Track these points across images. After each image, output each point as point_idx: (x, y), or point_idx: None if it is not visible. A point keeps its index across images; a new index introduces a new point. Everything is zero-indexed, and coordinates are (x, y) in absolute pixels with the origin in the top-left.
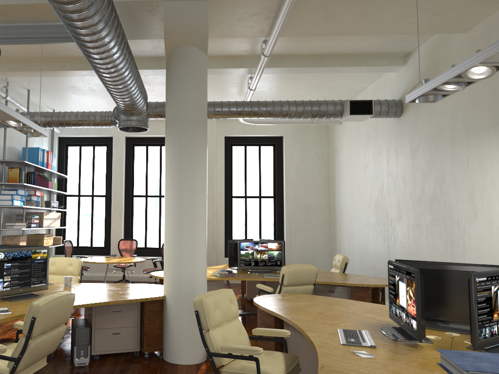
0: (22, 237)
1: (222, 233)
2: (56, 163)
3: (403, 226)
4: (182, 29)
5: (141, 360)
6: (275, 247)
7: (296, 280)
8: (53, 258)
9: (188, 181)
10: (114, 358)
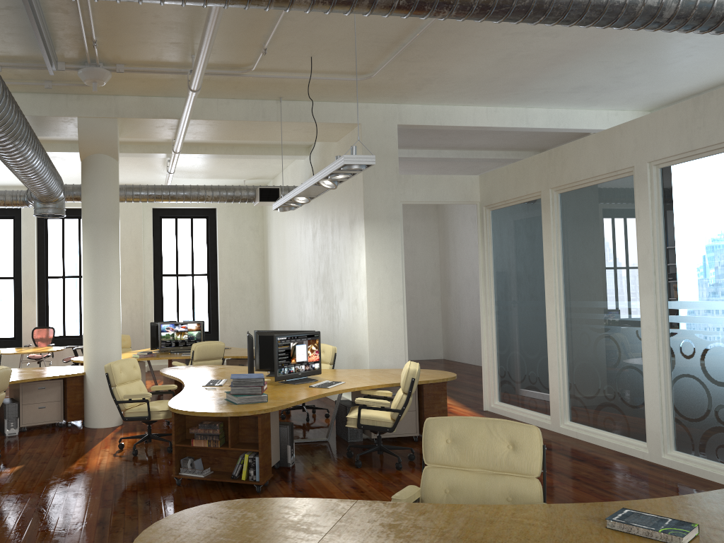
0: None
1: (152, 316)
2: None
3: (309, 303)
4: (95, 141)
5: (65, 428)
6: (195, 328)
7: (205, 355)
8: None
9: (103, 273)
10: (41, 429)
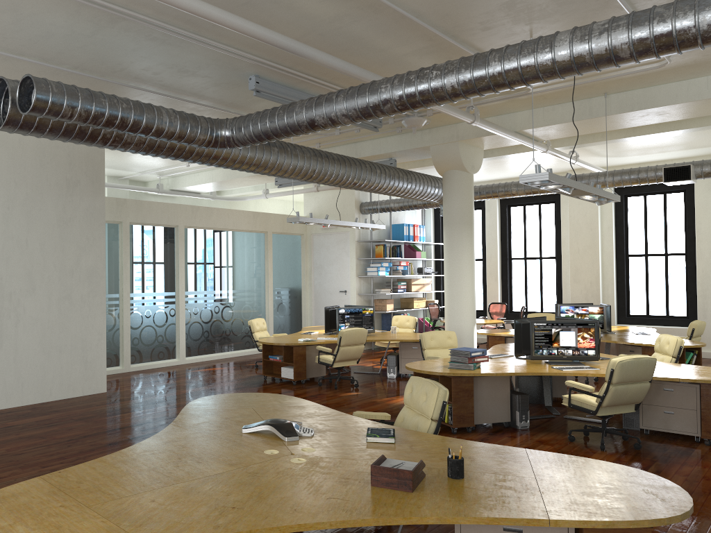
0: (389, 300)
1: (612, 297)
2: (432, 230)
3: None
4: (444, 161)
5: None
6: (596, 311)
7: None
8: (396, 316)
9: (454, 263)
10: None
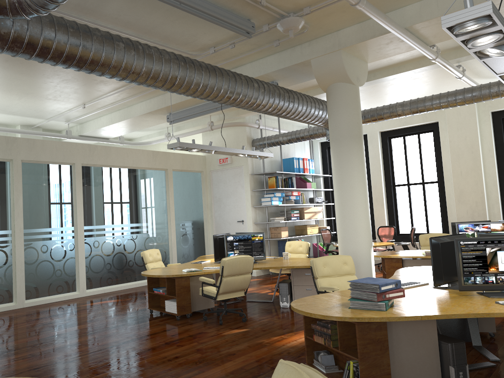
0: (283, 228)
1: (498, 216)
2: (320, 164)
3: None
4: (327, 74)
5: None
6: (499, 228)
7: None
8: (289, 242)
9: (345, 182)
10: None
